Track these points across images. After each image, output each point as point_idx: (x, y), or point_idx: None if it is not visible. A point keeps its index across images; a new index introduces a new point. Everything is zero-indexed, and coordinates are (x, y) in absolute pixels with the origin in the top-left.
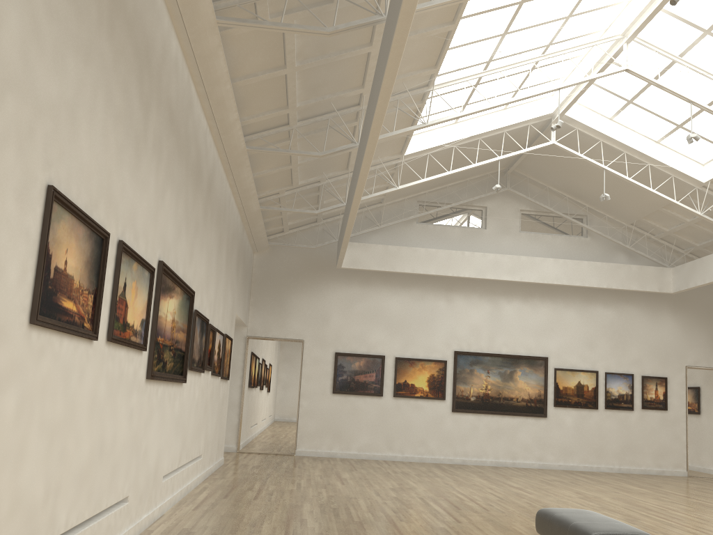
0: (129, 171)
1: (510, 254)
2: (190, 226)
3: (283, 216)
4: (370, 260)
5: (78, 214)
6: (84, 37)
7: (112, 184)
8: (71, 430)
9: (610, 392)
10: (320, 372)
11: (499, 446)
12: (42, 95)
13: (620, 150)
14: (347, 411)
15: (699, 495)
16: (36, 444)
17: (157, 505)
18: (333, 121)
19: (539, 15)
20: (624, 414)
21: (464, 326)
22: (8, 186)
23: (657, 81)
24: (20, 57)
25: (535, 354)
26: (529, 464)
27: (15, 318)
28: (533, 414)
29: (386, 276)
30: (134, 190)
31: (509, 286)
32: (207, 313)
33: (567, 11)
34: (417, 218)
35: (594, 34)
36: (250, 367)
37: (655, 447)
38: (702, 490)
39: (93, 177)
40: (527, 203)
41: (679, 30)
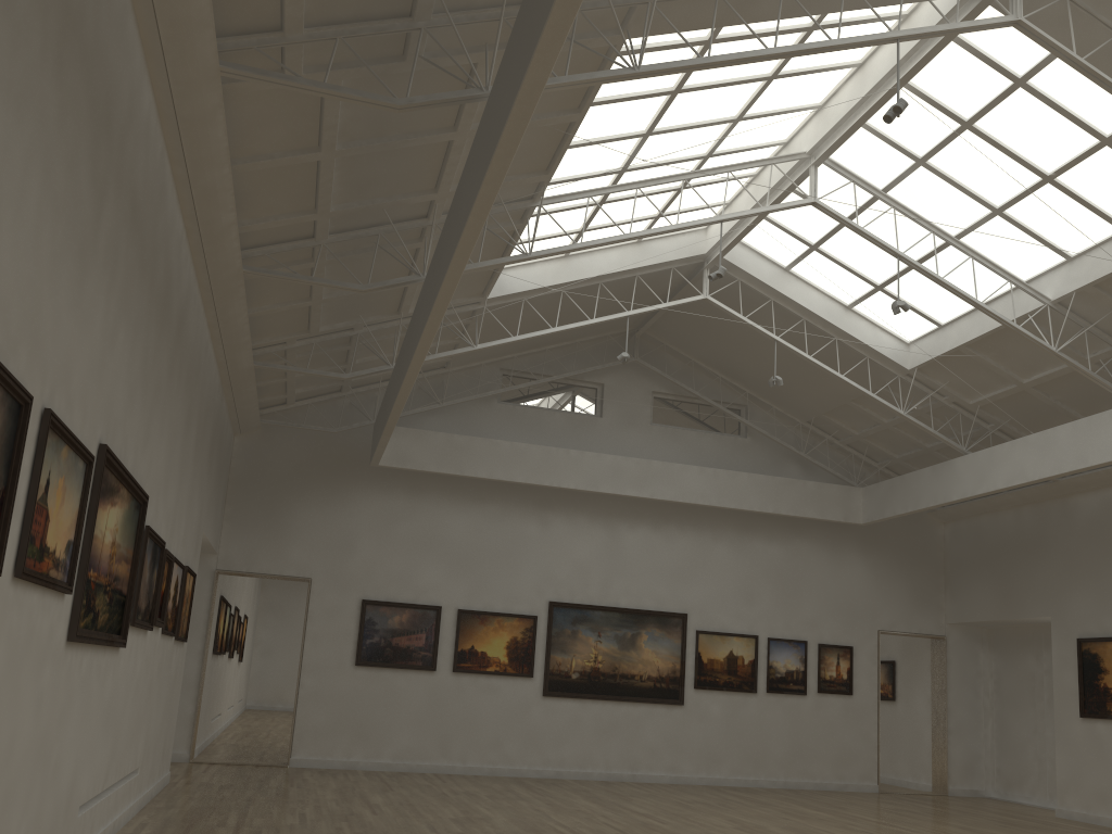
0: (67, 295)
1: (637, 457)
2: (148, 389)
3: (289, 380)
4: (425, 456)
5: None
6: (19, 75)
7: (41, 315)
8: None
9: (774, 667)
10: (337, 631)
11: (613, 749)
12: None
13: (798, 315)
14: (377, 694)
15: (899, 820)
16: None
17: None
18: (385, 239)
19: (698, 113)
20: (794, 701)
21: (566, 563)
22: None
23: (854, 223)
24: None
25: (669, 609)
26: (656, 778)
27: None
28: (664, 700)
29: (447, 481)
30: (72, 327)
31: (633, 505)
32: (163, 531)
33: (736, 112)
34: (499, 394)
35: (770, 148)
36: (217, 621)
37: (835, 750)
38: (902, 812)
39: (14, 303)
40: (663, 382)
41: (885, 155)
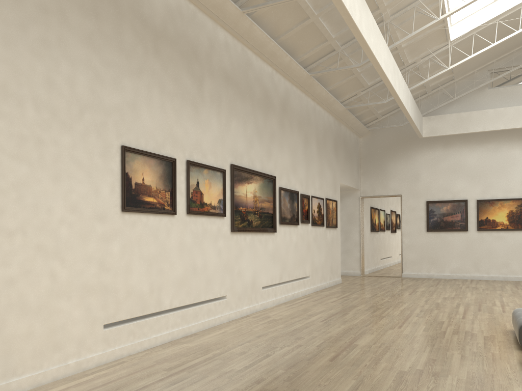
0: (189, 121)
1: None
2: (264, 137)
3: (370, 108)
4: (446, 127)
5: (146, 154)
6: (135, 65)
7: (174, 132)
8: (165, 259)
9: None
10: (416, 217)
11: None
12: (108, 105)
13: None
14: (439, 244)
15: None
16: (139, 266)
17: (258, 303)
18: None
19: None
20: None
21: None
22: (94, 152)
23: None
24: (90, 93)
25: None
26: None
27: (111, 210)
28: None
29: (463, 137)
30: (196, 130)
31: None
32: (298, 187)
33: None
34: (489, 84)
35: None
36: (370, 217)
37: None
38: None
39: (157, 133)
40: None
41: None
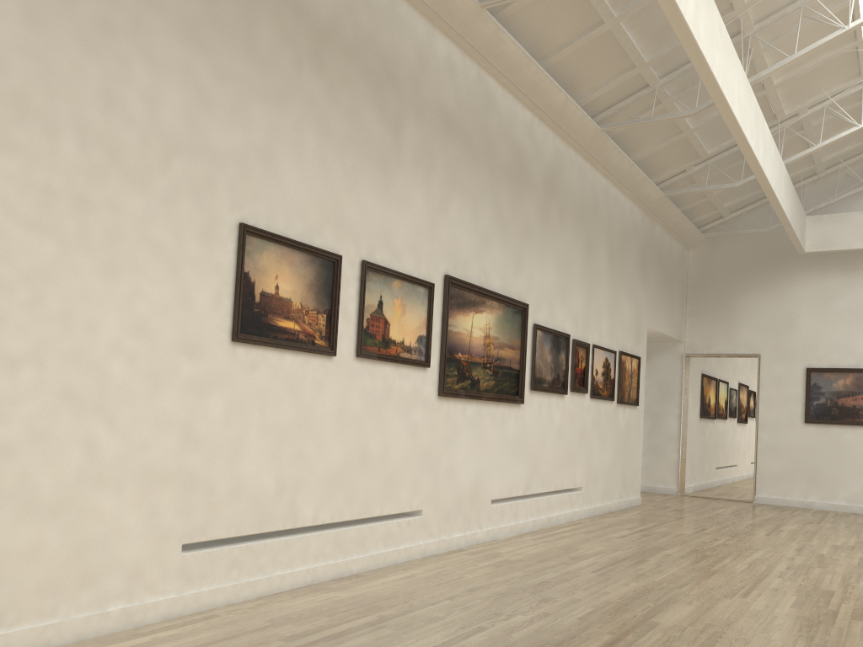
0: (371, 191)
1: None
2: (510, 233)
3: (710, 198)
4: (850, 236)
5: (286, 243)
6: (275, 84)
7: (343, 208)
8: (309, 435)
9: None
10: (785, 395)
11: None
12: (220, 149)
13: None
14: (827, 447)
15: None
16: (258, 443)
17: (482, 528)
18: None
19: None
20: None
21: None
22: (186, 231)
23: None
24: (186, 124)
25: None
26: None
27: (212, 336)
28: None
29: None
30: (383, 209)
31: None
32: (569, 327)
33: None
34: None
35: None
36: (700, 393)
37: None
38: None
39: (310, 207)
40: None
41: None
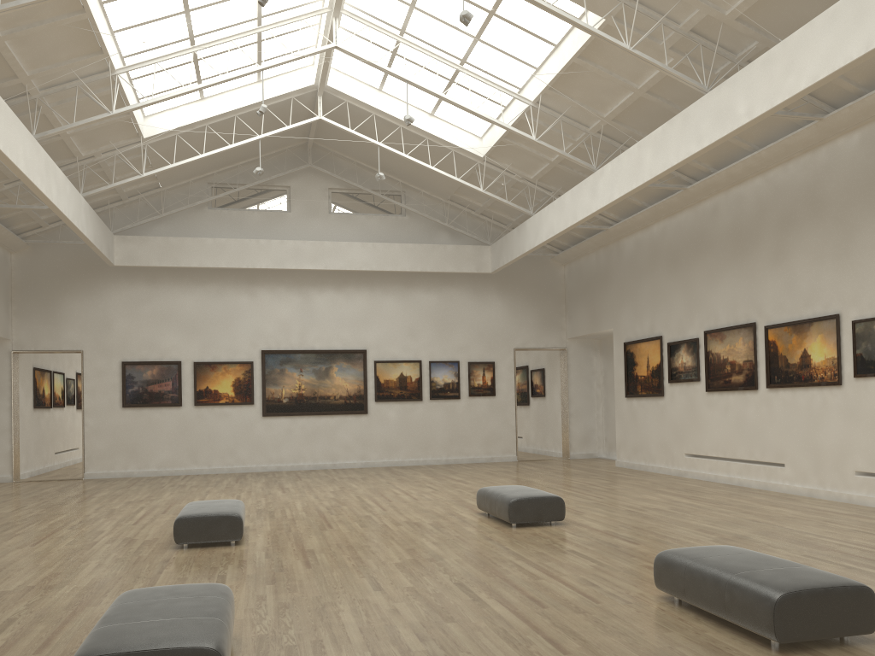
0: None
1: (320, 239)
2: None
3: (26, 211)
4: (149, 255)
5: None
6: None
7: None
8: None
9: (435, 382)
10: (106, 385)
11: (317, 448)
12: None
13: (395, 123)
14: (141, 425)
15: (476, 478)
16: None
17: None
18: None
19: None
20: (451, 404)
21: (272, 322)
22: None
23: (370, 59)
24: None
25: (353, 348)
26: (351, 464)
27: None
28: (353, 412)
29: (176, 271)
30: None
31: (320, 275)
32: None
33: None
34: (210, 203)
35: (314, 4)
36: (34, 385)
37: (484, 435)
38: (496, 472)
39: None
40: (336, 181)
41: (390, 3)
